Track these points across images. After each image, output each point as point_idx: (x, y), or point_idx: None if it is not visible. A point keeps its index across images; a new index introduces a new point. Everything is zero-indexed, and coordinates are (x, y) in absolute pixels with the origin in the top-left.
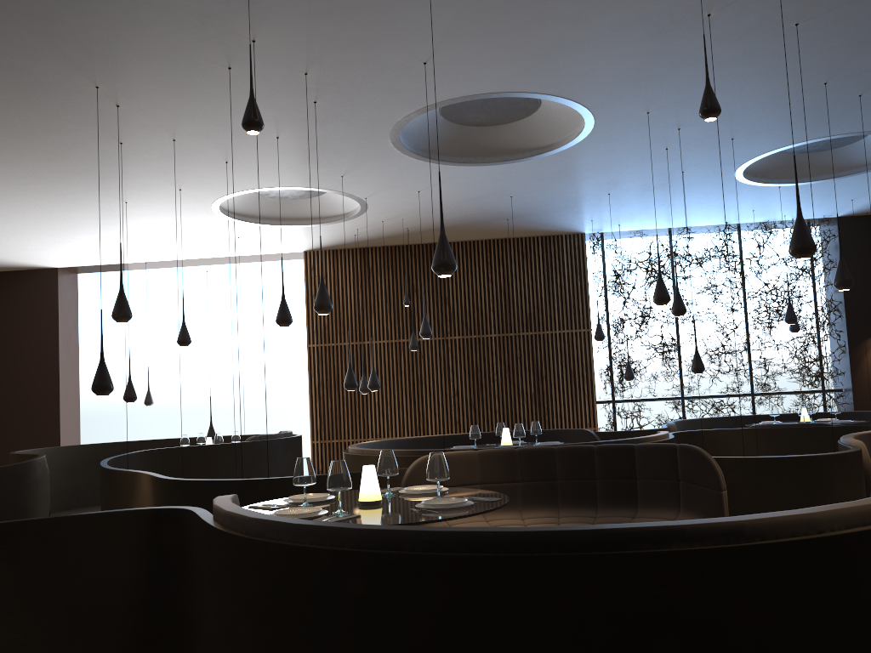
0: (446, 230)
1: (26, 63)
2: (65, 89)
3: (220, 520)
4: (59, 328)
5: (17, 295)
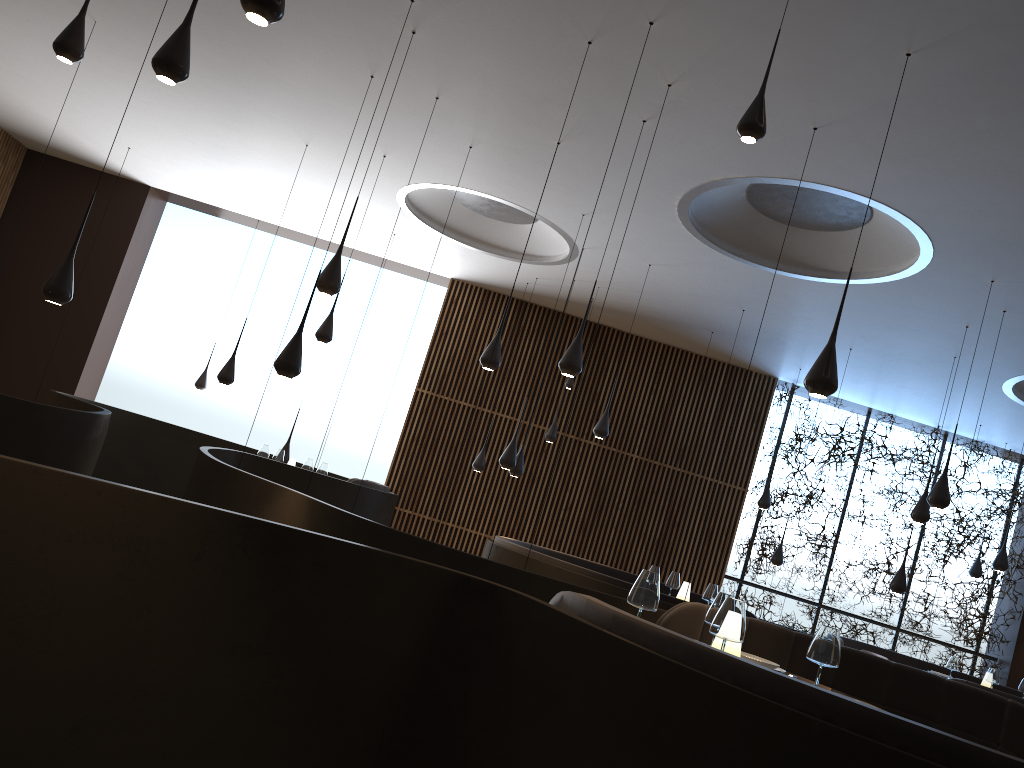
0: (632, 317)
1: None
2: None
3: (646, 642)
4: (125, 258)
5: (88, 200)
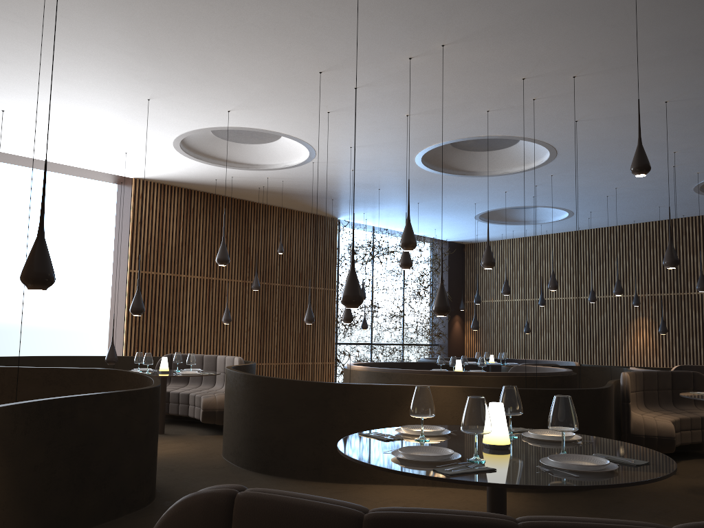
0: (278, 195)
1: (467, 14)
2: (424, 35)
3: None
4: None
5: None
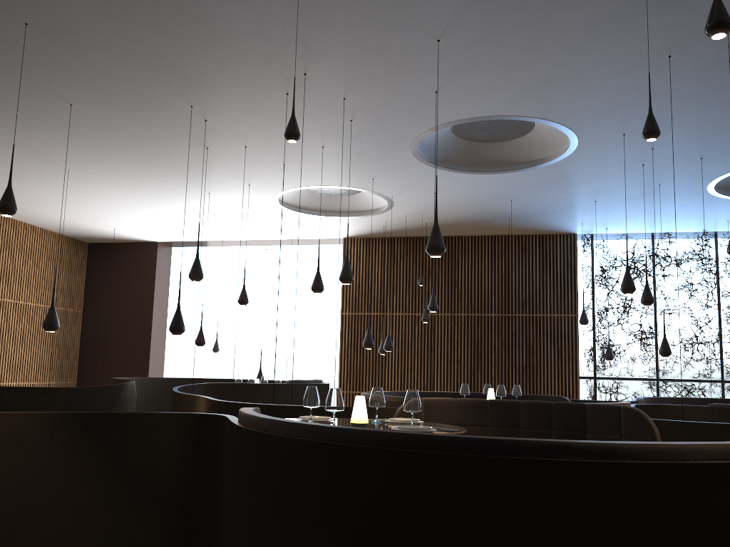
0: (458, 226)
1: (143, 88)
2: (169, 107)
3: (241, 421)
4: (155, 288)
5: (127, 261)
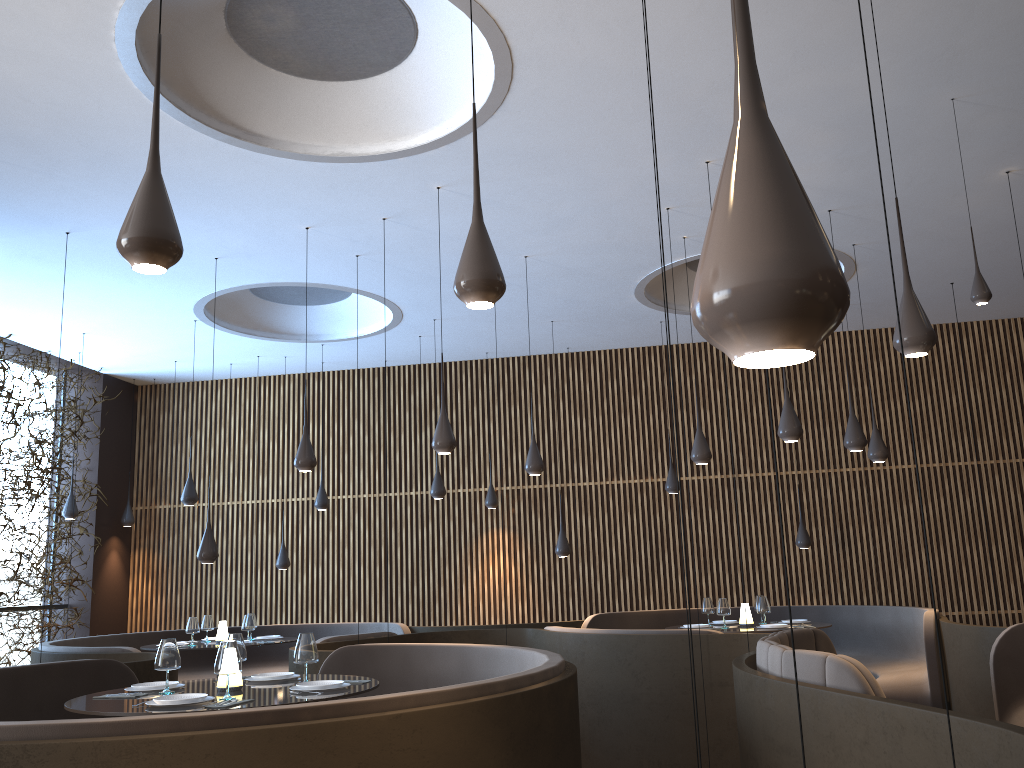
0: None
1: None
2: None
3: None
4: None
5: None
